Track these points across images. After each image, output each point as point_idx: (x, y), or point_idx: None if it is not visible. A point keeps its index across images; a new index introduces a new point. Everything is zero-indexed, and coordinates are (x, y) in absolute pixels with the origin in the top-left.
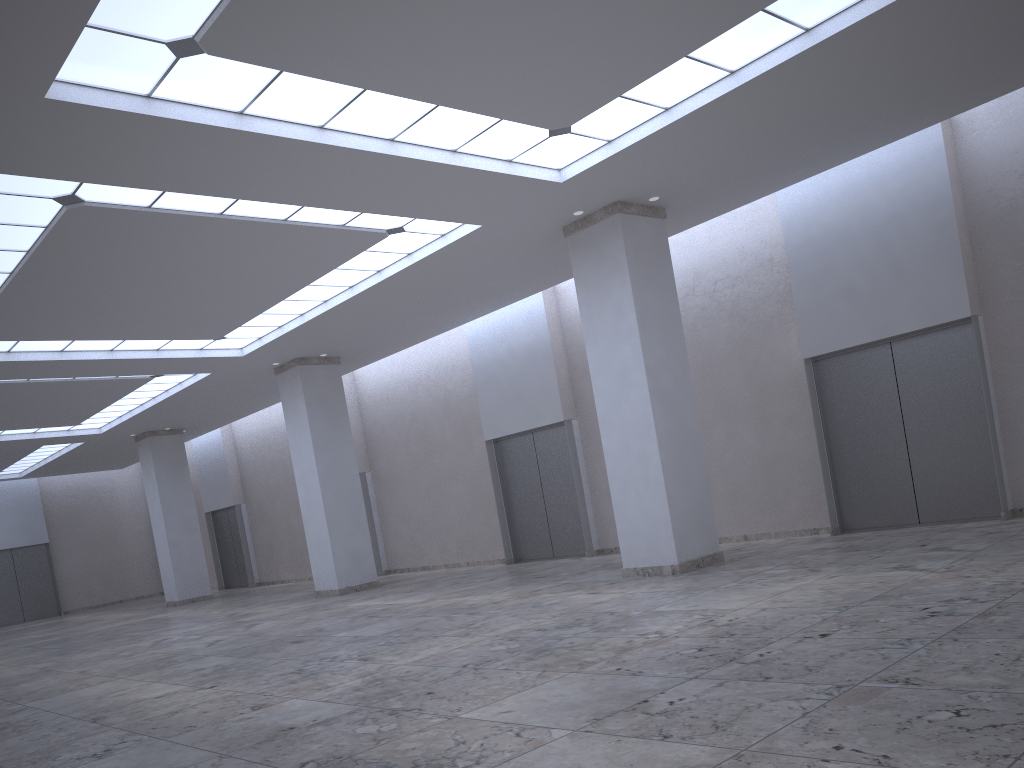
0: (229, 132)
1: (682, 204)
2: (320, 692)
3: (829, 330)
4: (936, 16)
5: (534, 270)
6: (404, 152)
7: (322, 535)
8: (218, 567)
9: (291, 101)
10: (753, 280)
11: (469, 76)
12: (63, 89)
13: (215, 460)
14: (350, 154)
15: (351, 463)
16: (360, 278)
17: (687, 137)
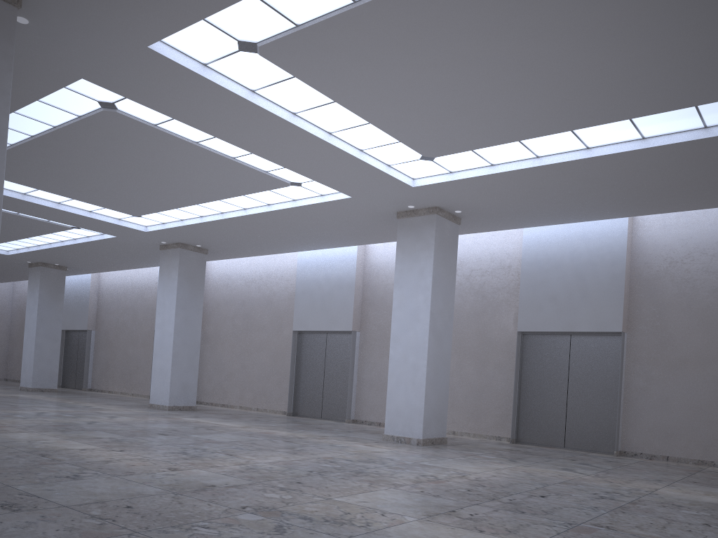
0: (242, 100)
1: (471, 219)
2: (214, 468)
3: (537, 318)
4: (656, 162)
5: (364, 231)
6: (335, 142)
7: (166, 366)
8: (60, 370)
9: (287, 94)
10: (496, 275)
11: (398, 114)
12: (159, 45)
13: (80, 295)
14: (304, 134)
15: (198, 322)
16: (254, 205)
17: (496, 184)
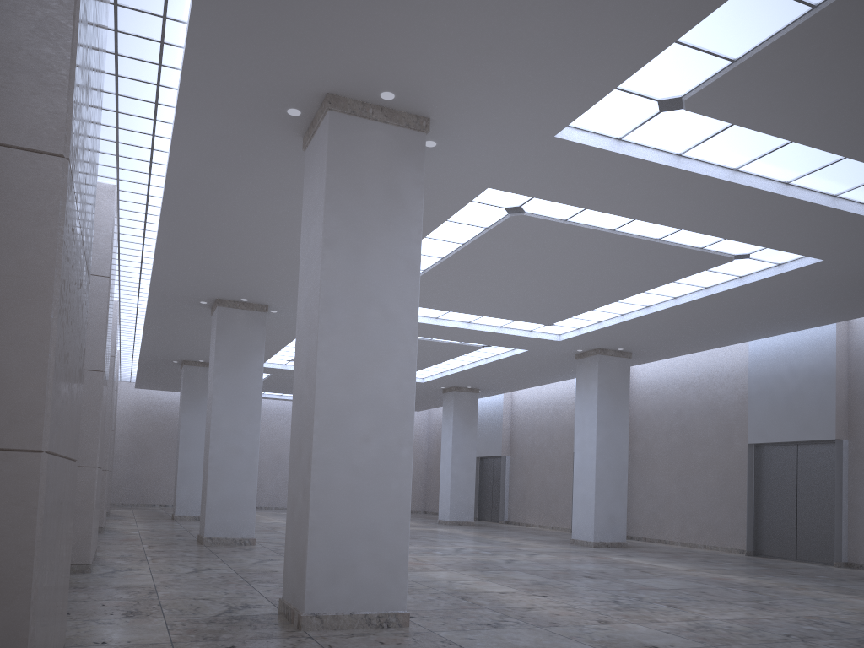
0: (666, 169)
1: None
2: (654, 624)
3: None
4: None
5: (845, 303)
6: (794, 194)
7: (588, 494)
8: (476, 501)
9: (724, 148)
10: None
11: None
12: (566, 131)
13: (493, 417)
14: (750, 192)
15: (623, 440)
16: (686, 291)
17: None
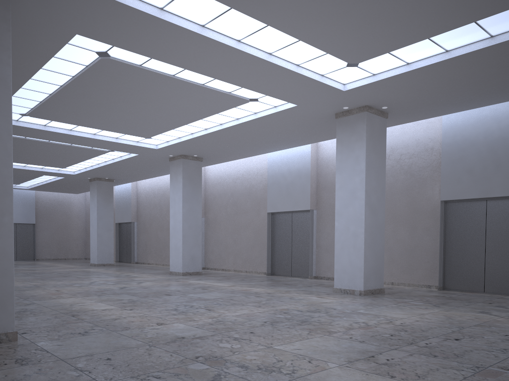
0: (195, 34)
1: (397, 113)
2: (191, 322)
3: (456, 188)
4: None
5: (312, 132)
6: (275, 61)
7: (178, 244)
8: (117, 251)
9: (229, 24)
10: (421, 157)
11: (320, 28)
12: None
13: (125, 198)
14: (249, 57)
15: (199, 211)
16: (227, 120)
17: (413, 79)
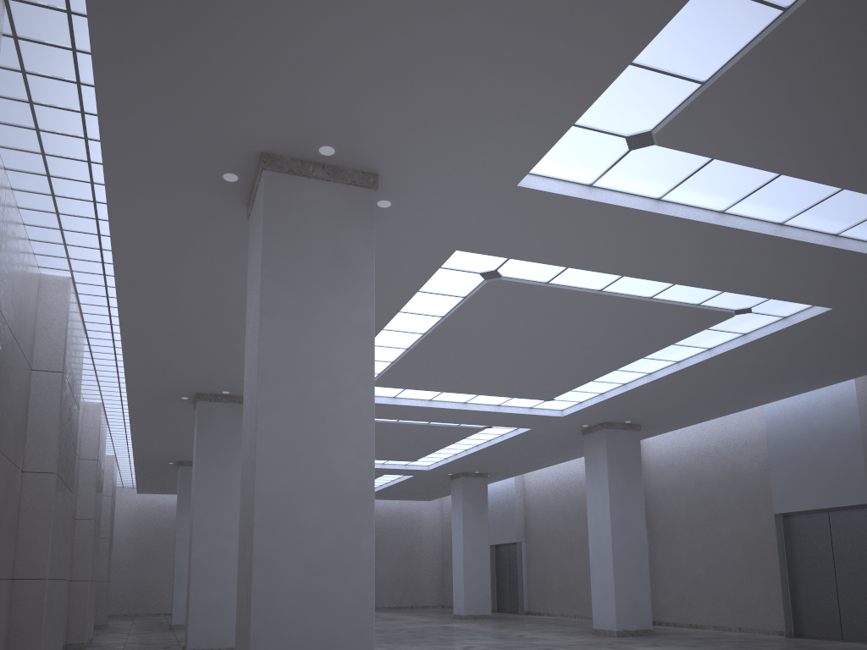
0: (646, 215)
1: None
2: None
3: None
4: None
5: (861, 355)
6: (790, 234)
7: (607, 579)
8: (493, 592)
9: (706, 188)
10: None
11: None
12: (530, 179)
13: (505, 502)
14: (741, 236)
15: (640, 518)
16: (689, 354)
17: None
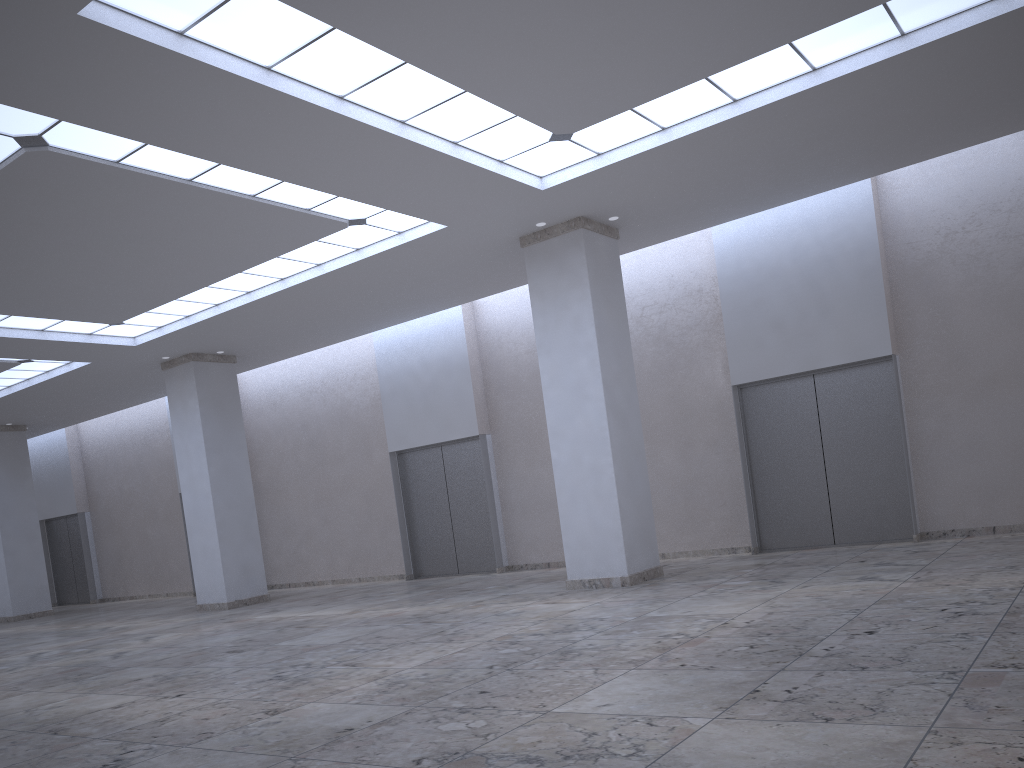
0: (254, 87)
1: (634, 227)
2: (337, 696)
3: (758, 360)
4: (924, 73)
5: (470, 280)
6: (413, 136)
7: (210, 544)
8: (51, 581)
9: (325, 64)
10: (681, 308)
11: (510, 65)
12: (96, 8)
13: (56, 463)
14: (363, 130)
15: (244, 469)
16: (296, 270)
17: (673, 159)
